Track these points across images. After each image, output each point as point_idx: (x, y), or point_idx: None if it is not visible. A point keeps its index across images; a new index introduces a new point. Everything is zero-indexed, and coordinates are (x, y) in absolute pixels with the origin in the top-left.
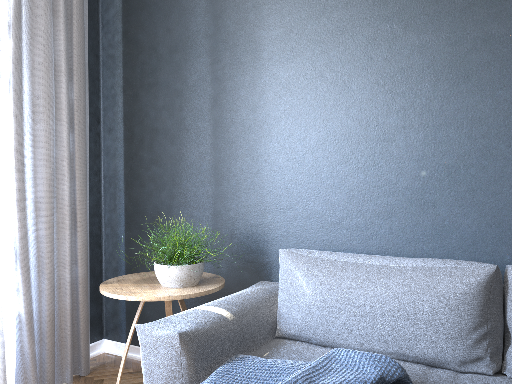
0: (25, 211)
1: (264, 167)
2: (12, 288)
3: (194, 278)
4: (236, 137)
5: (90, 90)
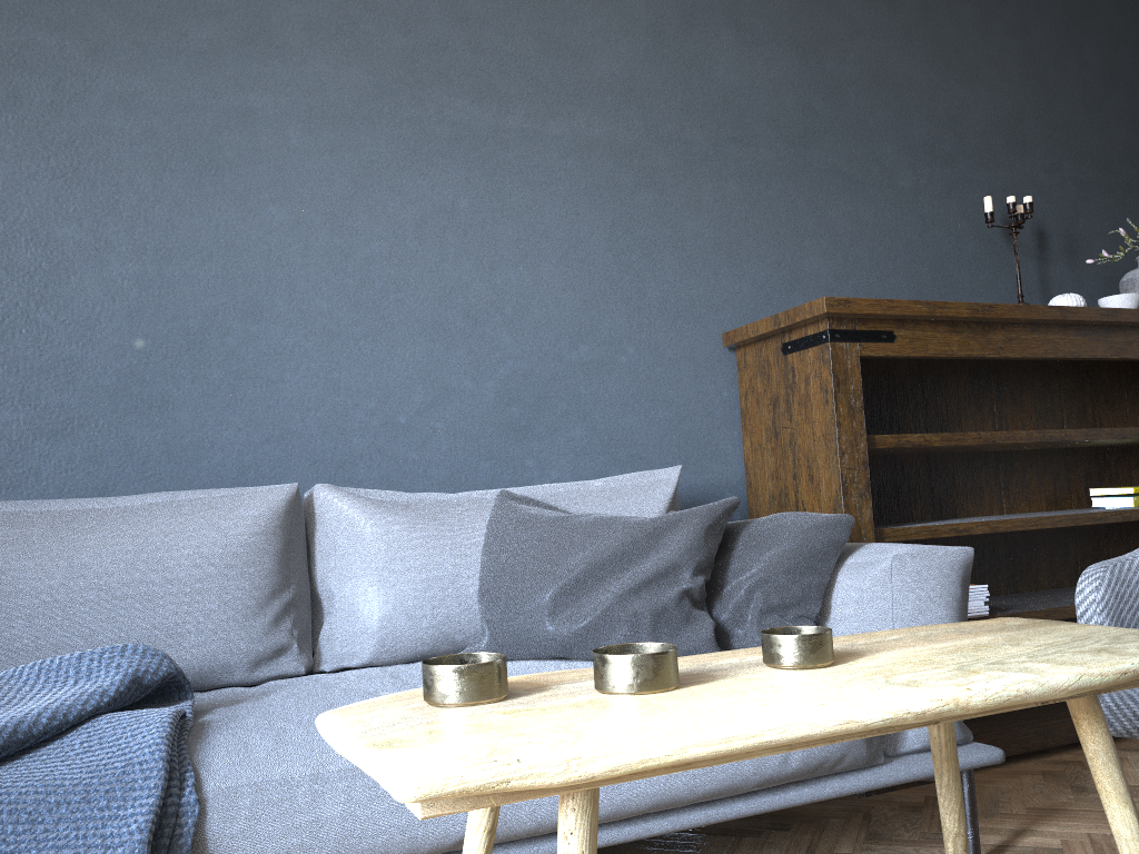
0: None
1: None
2: None
3: None
4: None
5: None
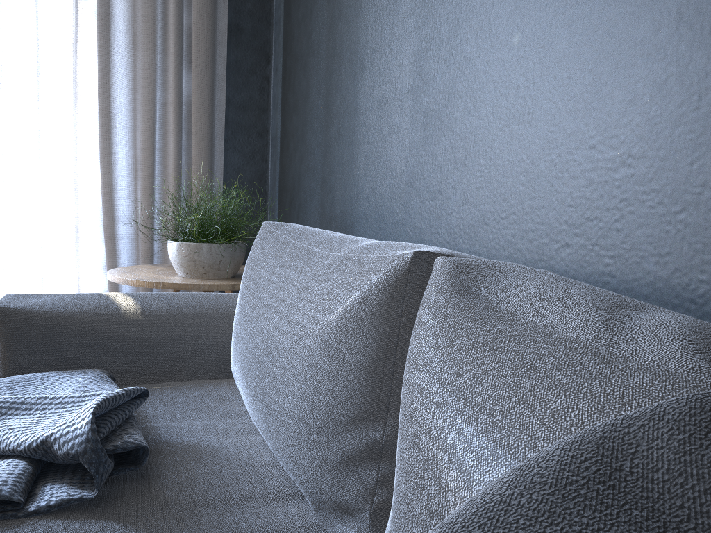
0: (111, 168)
1: (357, 89)
2: (91, 259)
3: (201, 265)
4: (341, 43)
5: (255, 15)
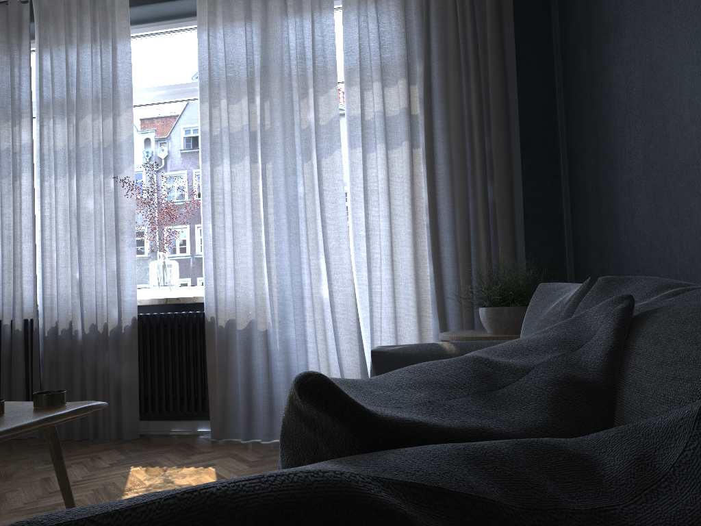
0: (439, 262)
1: (614, 176)
2: (429, 331)
3: (503, 324)
4: (601, 142)
5: (542, 128)
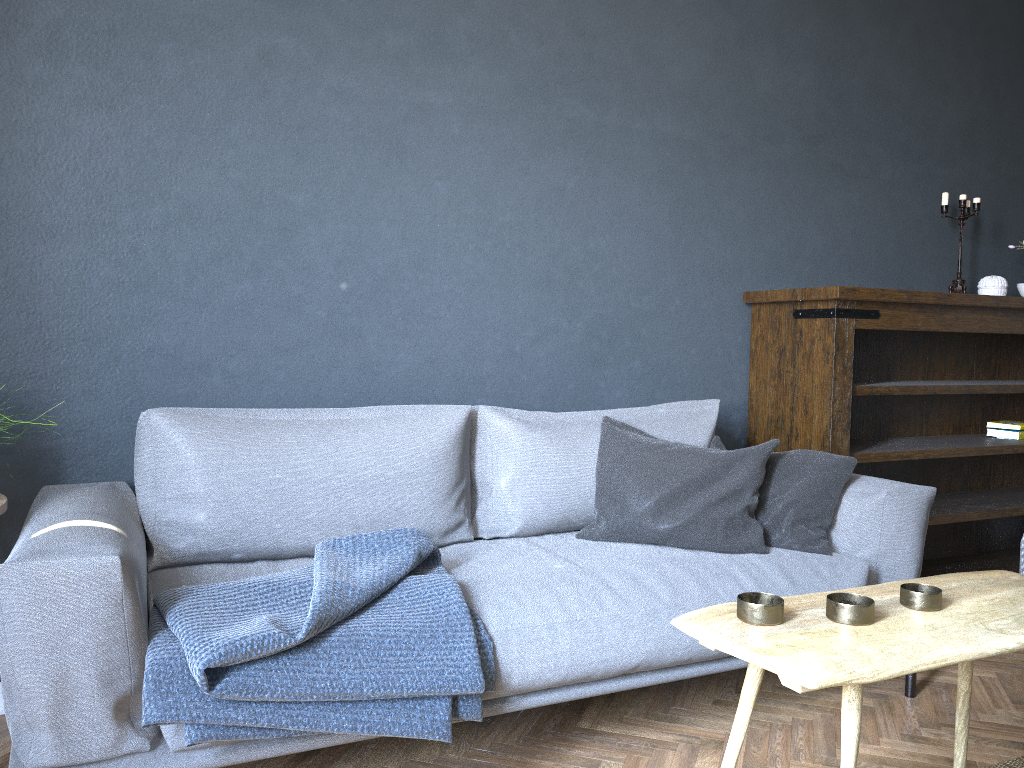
0: None
1: (40, 253)
2: None
3: None
4: None
5: None
